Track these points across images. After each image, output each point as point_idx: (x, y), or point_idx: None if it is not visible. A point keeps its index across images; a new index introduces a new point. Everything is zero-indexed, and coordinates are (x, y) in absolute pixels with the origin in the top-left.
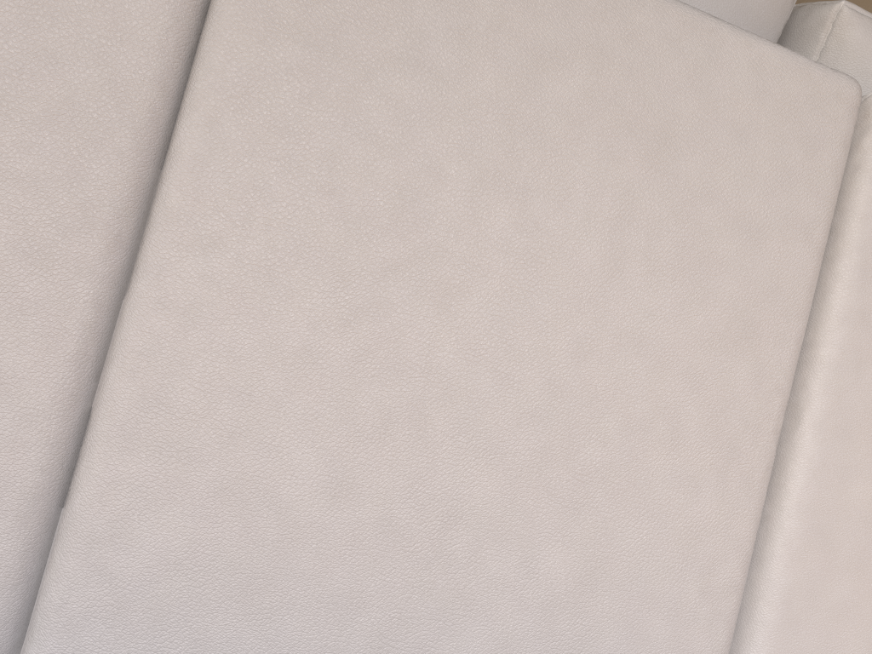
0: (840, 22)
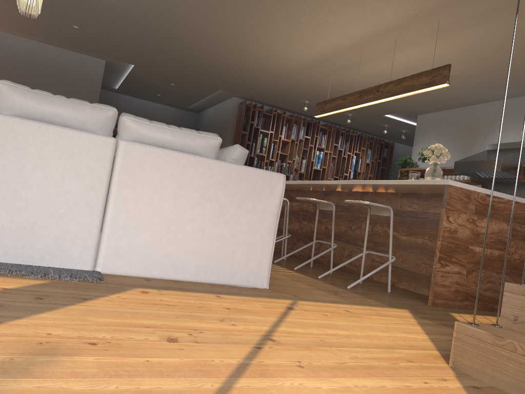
0: (124, 120)
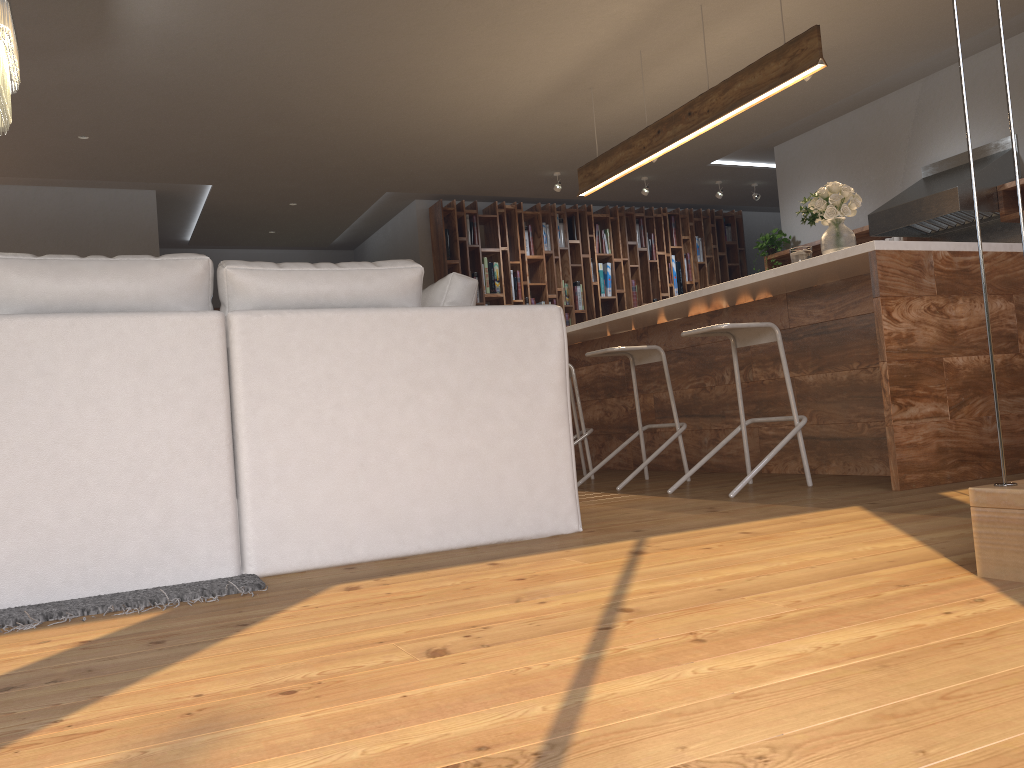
0: (228, 275)
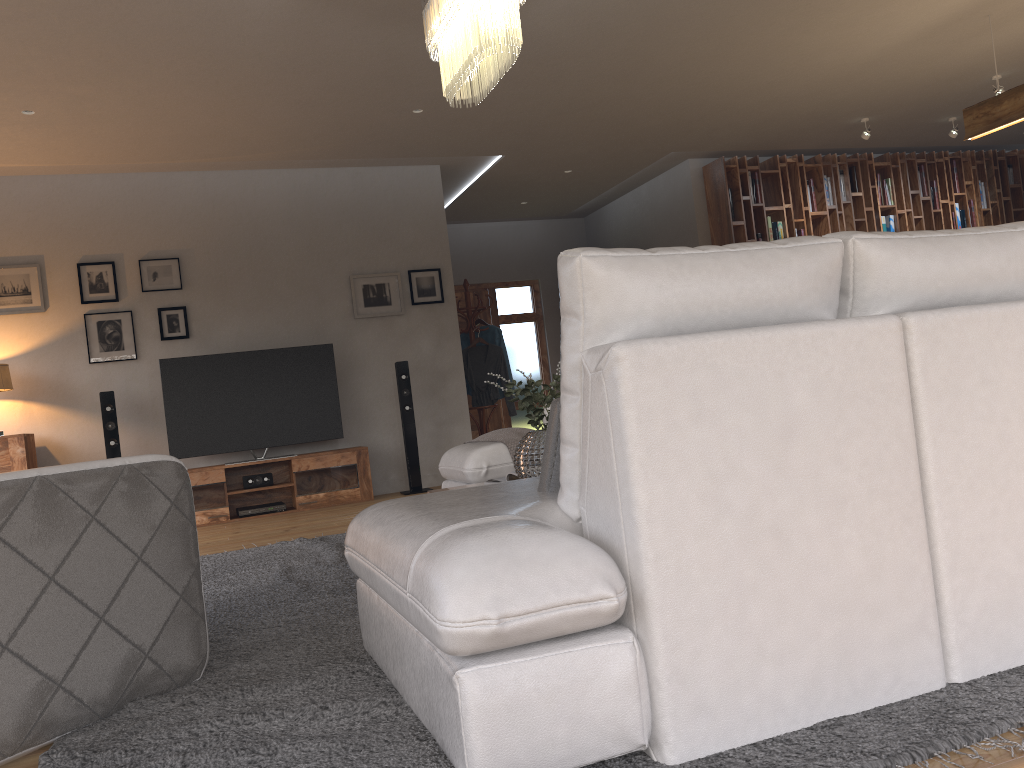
0: None
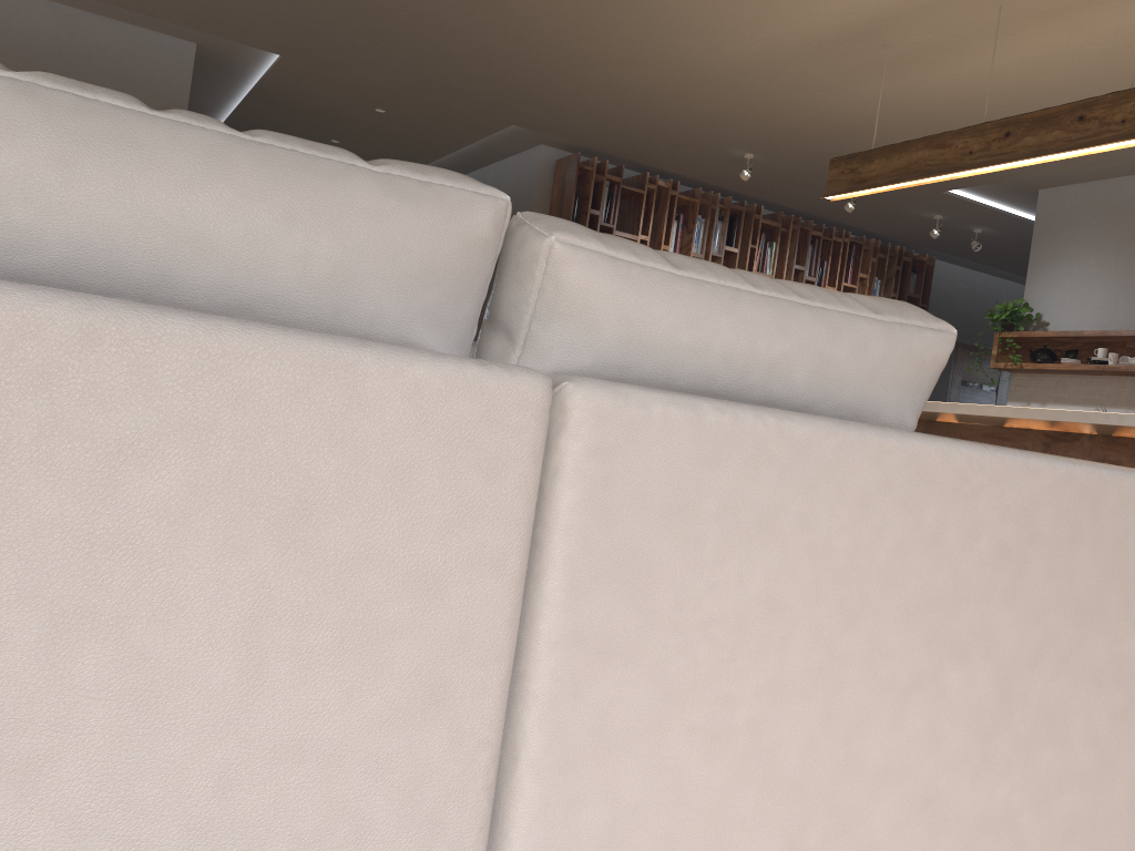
0: (553, 260)
